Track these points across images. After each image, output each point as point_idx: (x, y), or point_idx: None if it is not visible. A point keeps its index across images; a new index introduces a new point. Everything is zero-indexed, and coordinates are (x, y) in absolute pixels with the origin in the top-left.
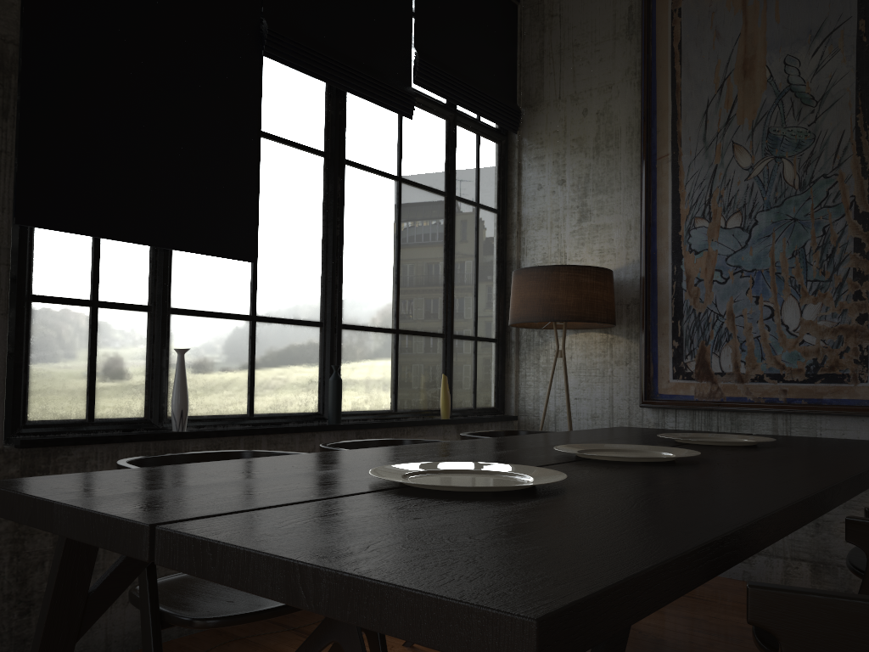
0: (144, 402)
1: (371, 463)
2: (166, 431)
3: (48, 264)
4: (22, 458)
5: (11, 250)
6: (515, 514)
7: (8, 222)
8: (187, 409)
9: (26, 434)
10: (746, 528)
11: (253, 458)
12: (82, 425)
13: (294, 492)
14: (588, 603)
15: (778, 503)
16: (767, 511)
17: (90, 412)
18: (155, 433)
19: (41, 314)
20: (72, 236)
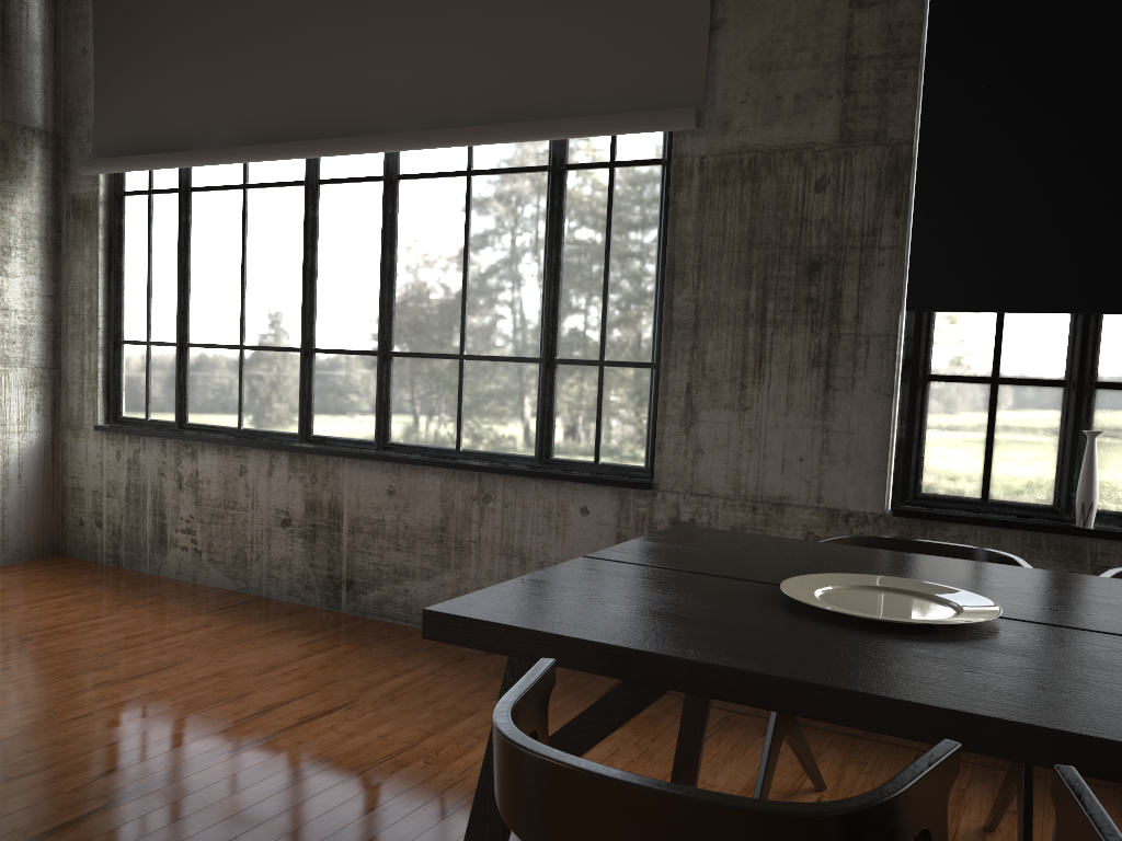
0: (1052, 489)
1: (964, 580)
2: (1065, 524)
3: (946, 344)
4: (900, 525)
5: (909, 334)
6: (716, 613)
7: (896, 311)
8: (1090, 502)
9: (913, 504)
10: (762, 677)
11: (1000, 561)
12: (973, 504)
13: (733, 569)
14: (468, 621)
15: (945, 704)
16: (867, 691)
17: (983, 492)
18: (1040, 524)
19: (936, 393)
20: (972, 313)
